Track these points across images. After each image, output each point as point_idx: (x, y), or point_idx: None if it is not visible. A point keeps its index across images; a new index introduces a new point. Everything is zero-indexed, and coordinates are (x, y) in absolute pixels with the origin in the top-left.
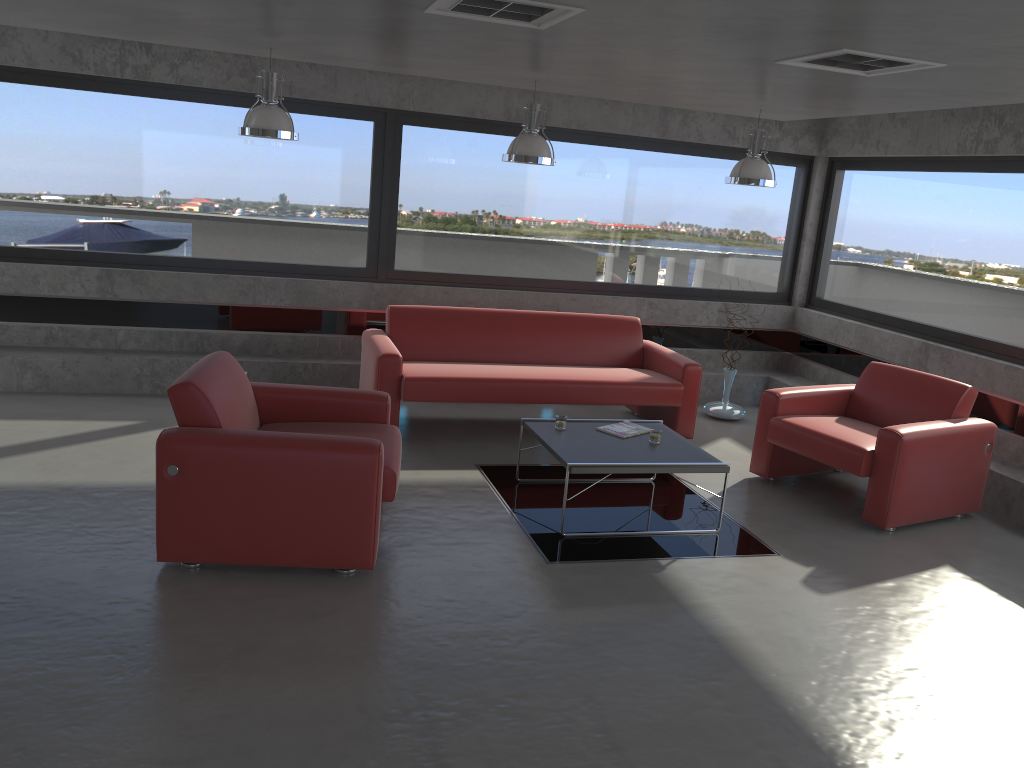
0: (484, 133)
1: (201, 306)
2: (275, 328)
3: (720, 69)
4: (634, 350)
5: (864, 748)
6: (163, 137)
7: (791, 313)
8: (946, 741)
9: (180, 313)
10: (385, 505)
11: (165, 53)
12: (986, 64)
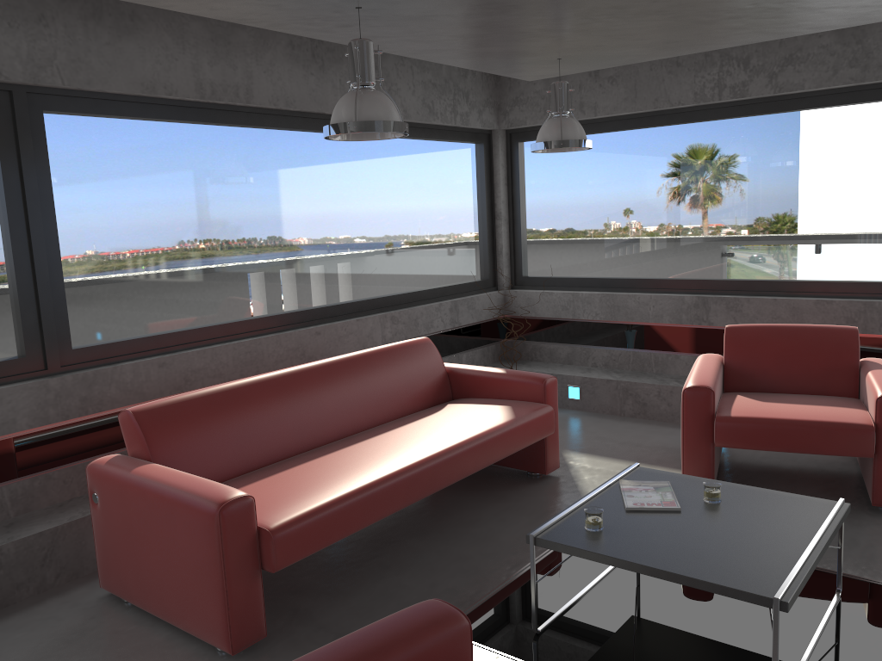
0: (165, 120)
1: None
2: None
3: None
4: (441, 378)
5: None
6: None
7: (503, 298)
8: None
9: None
10: None
11: None
12: None
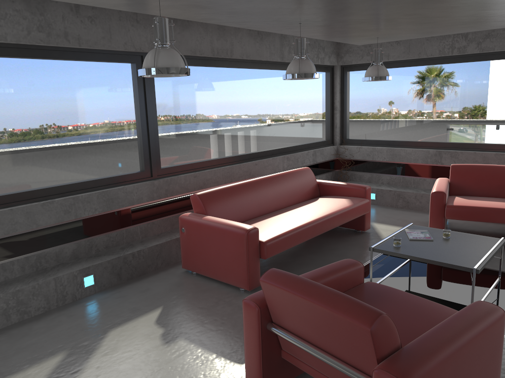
0: (197, 66)
1: (35, 232)
2: (94, 232)
3: (487, 4)
4: (315, 186)
5: None
6: None
7: (336, 149)
8: None
9: (18, 243)
10: None
11: None
12: None
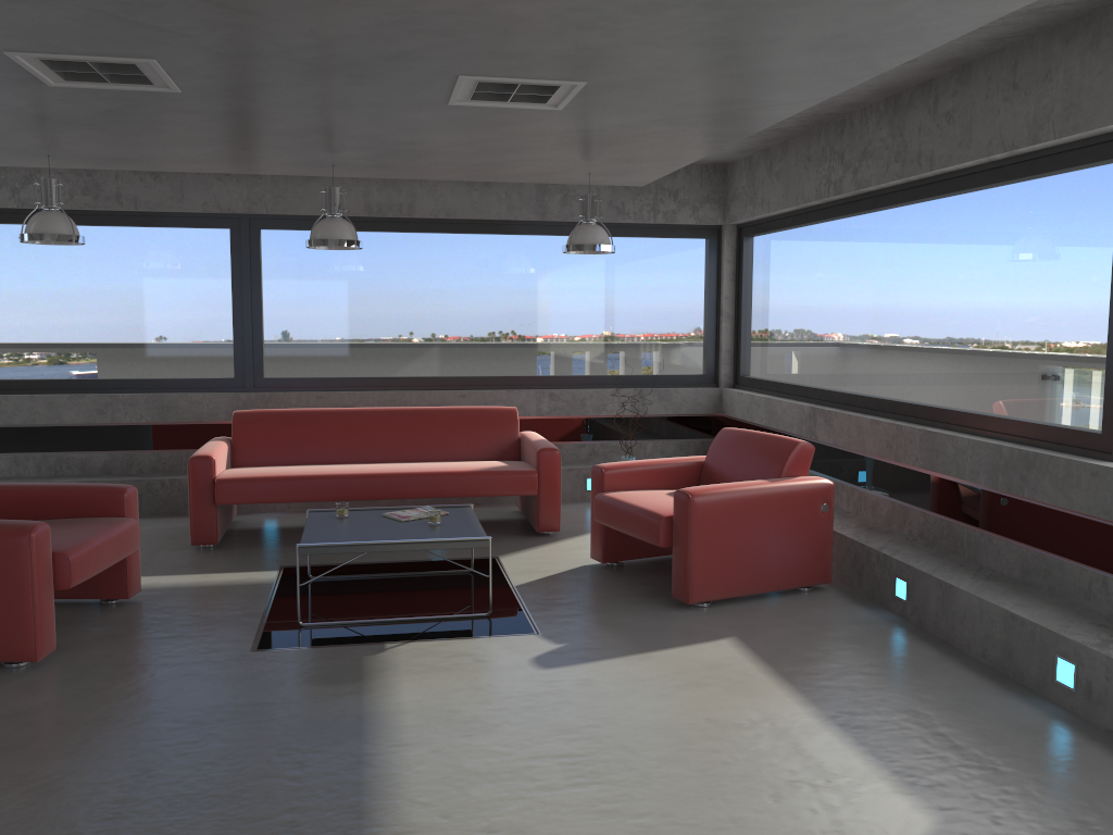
0: None
1: (57, 428)
2: (137, 446)
3: (431, 122)
4: (509, 441)
5: (415, 812)
6: (13, 261)
7: (718, 395)
8: (525, 803)
9: (36, 436)
10: (133, 606)
11: (5, 178)
12: (617, 76)
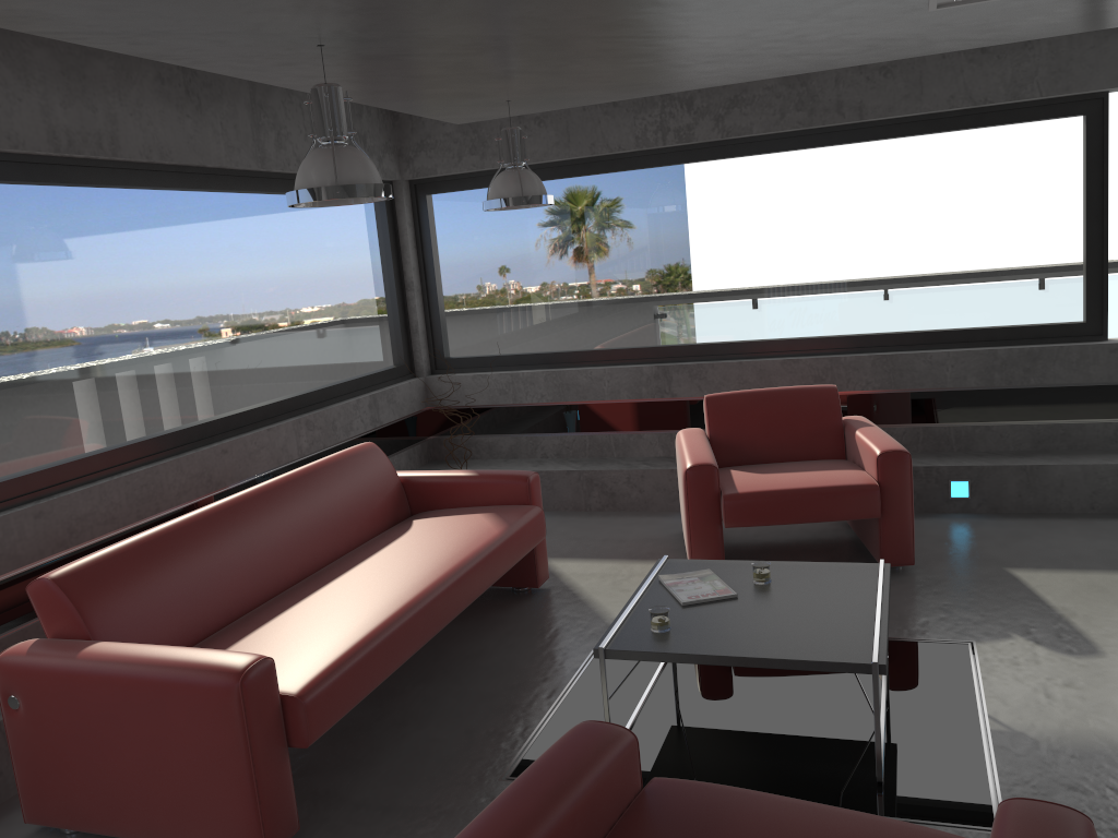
0: (5, 182)
1: None
2: None
3: None
4: (397, 490)
5: None
6: None
7: (424, 386)
8: None
9: None
10: None
11: None
12: None
